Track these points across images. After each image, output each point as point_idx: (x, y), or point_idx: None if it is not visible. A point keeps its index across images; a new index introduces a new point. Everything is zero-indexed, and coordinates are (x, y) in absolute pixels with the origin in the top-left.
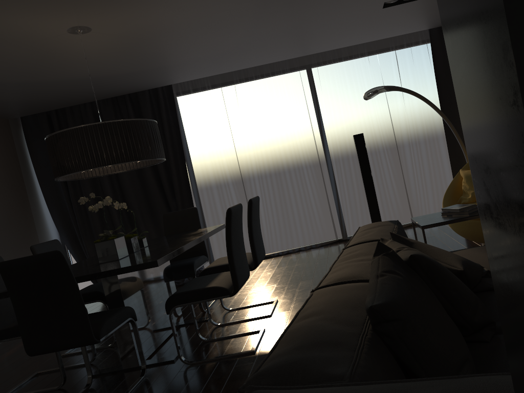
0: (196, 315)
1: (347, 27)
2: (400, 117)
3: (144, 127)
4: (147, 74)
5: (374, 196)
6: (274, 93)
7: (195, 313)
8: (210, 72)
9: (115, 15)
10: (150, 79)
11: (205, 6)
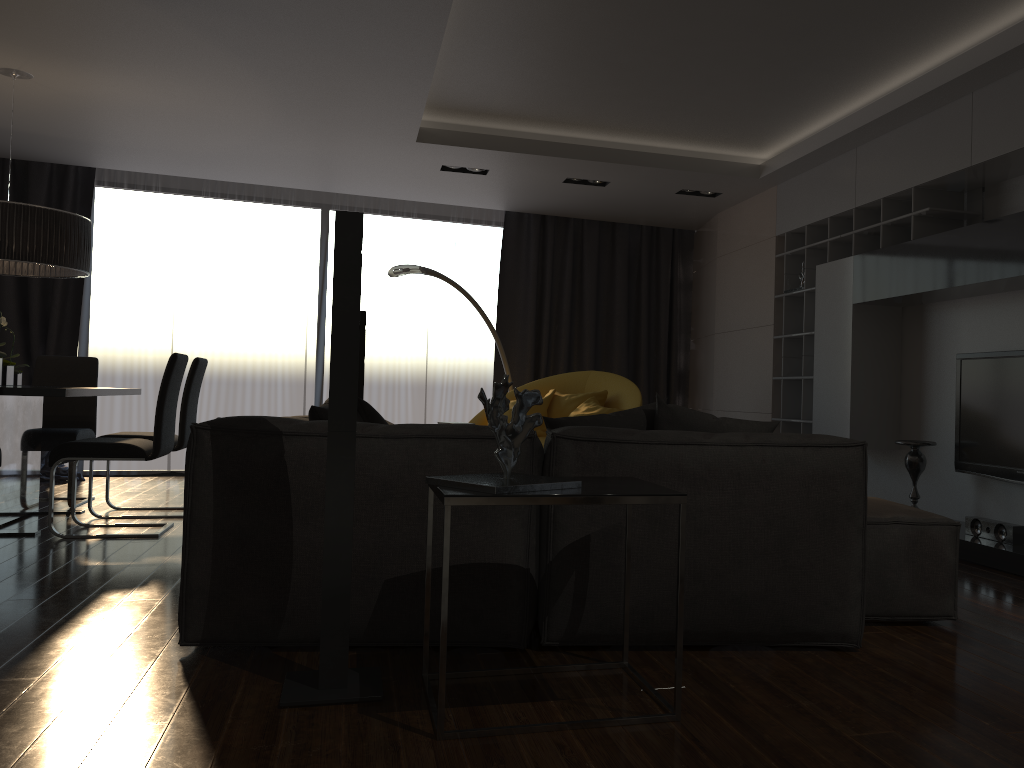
0: (59, 509)
1: (391, 176)
2: (442, 316)
3: (77, 226)
4: (68, 145)
5: (361, 387)
6: (261, 229)
7: (56, 507)
8: (170, 171)
9: (78, 75)
10: (69, 151)
11: (206, 102)
